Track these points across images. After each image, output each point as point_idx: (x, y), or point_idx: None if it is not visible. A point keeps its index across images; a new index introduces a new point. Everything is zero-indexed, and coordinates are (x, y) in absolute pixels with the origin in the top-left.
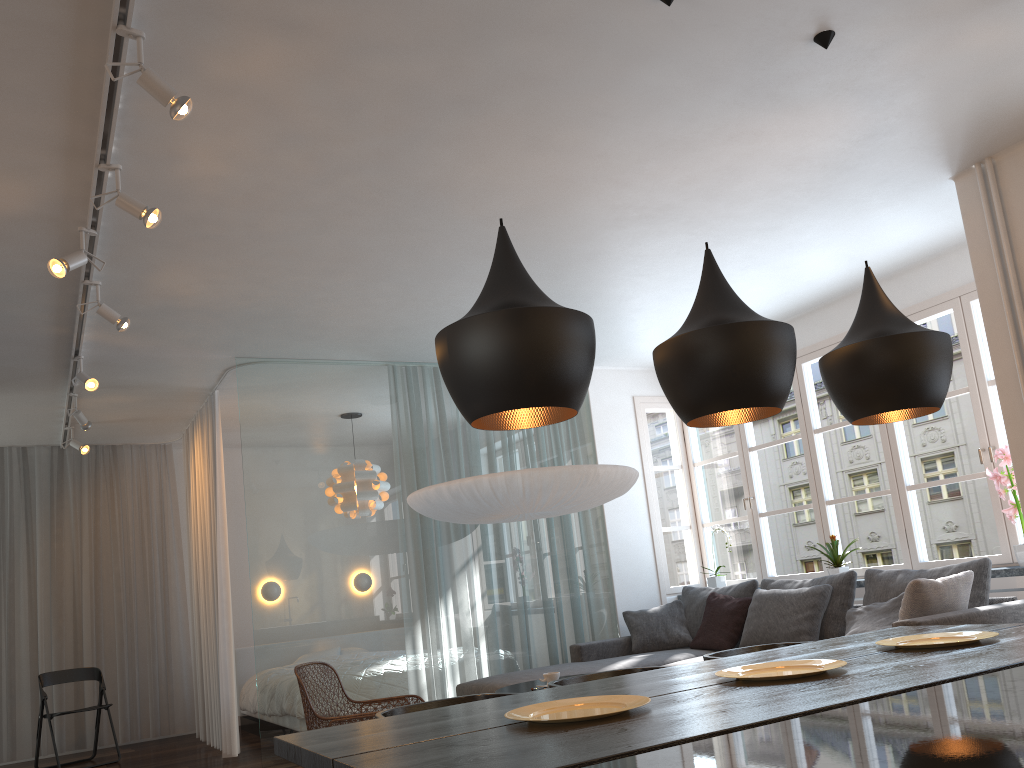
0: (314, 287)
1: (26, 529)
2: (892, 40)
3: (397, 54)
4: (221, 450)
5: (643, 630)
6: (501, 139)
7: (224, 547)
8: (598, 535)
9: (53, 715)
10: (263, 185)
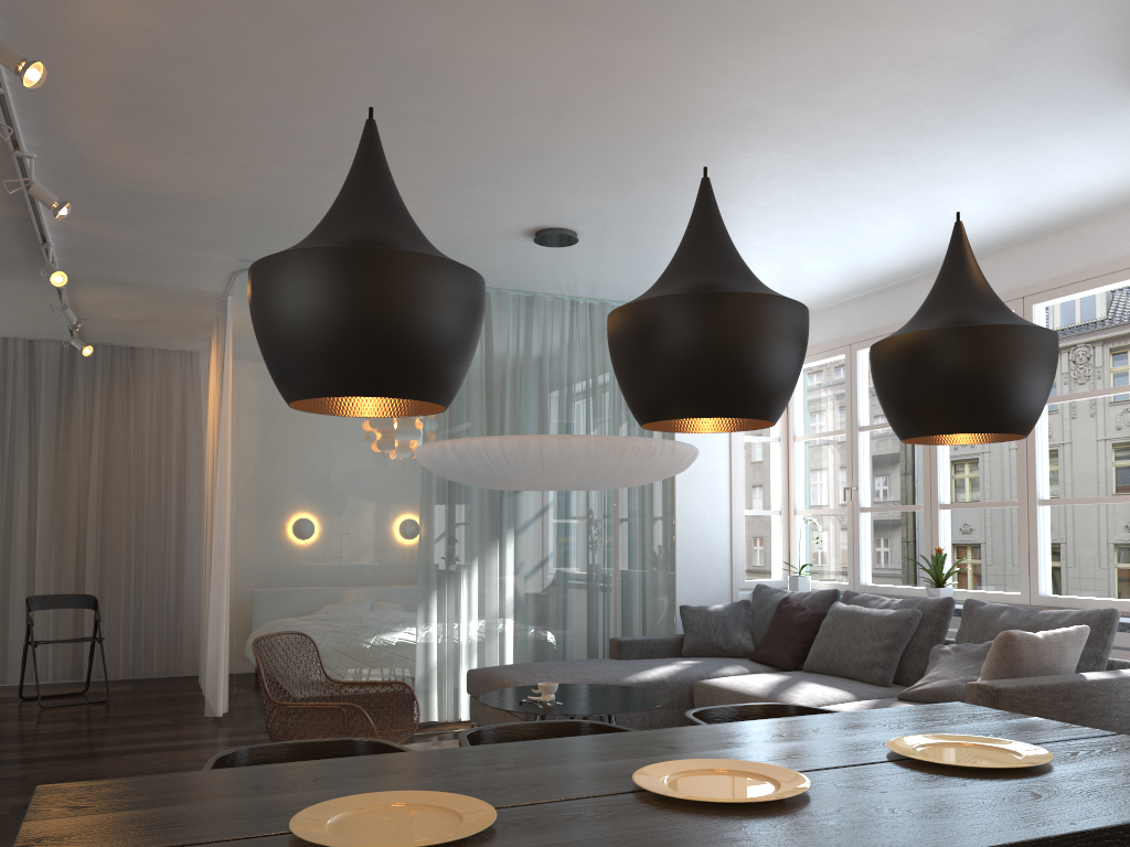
0: (308, 182)
1: (29, 433)
2: None
3: None
4: (229, 368)
5: (698, 631)
6: None
7: (224, 481)
8: (664, 512)
9: (37, 644)
10: (198, 42)
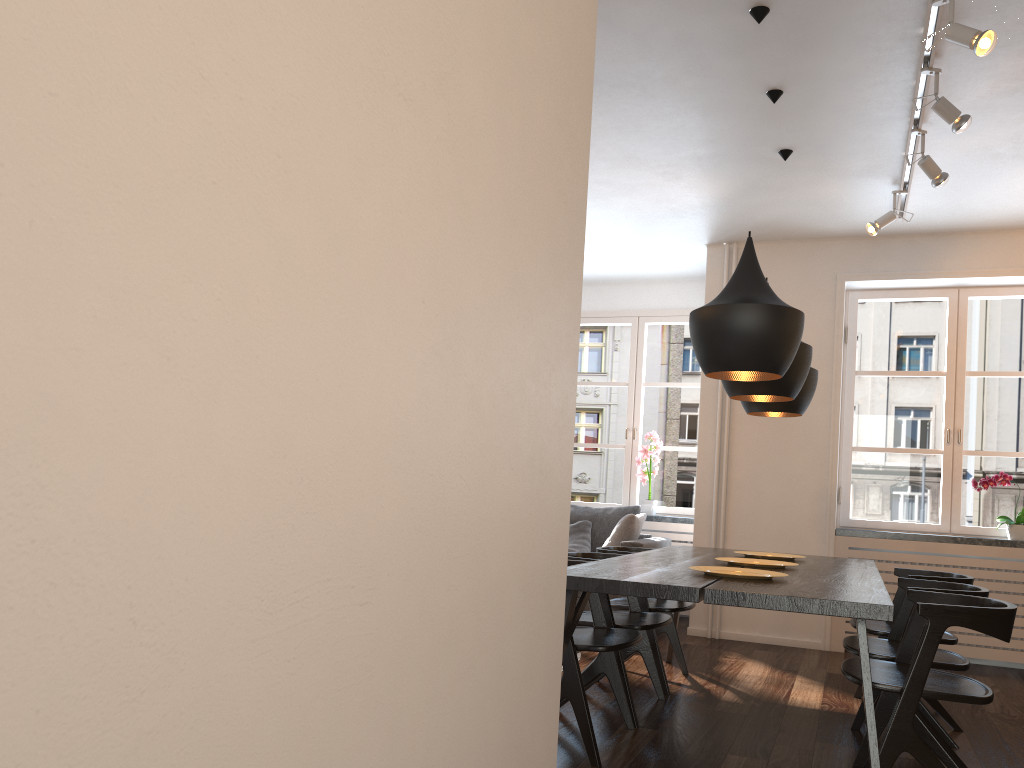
0: None
1: None
2: (802, 169)
3: (612, 32)
4: None
5: None
6: None
7: None
8: None
9: None
10: None
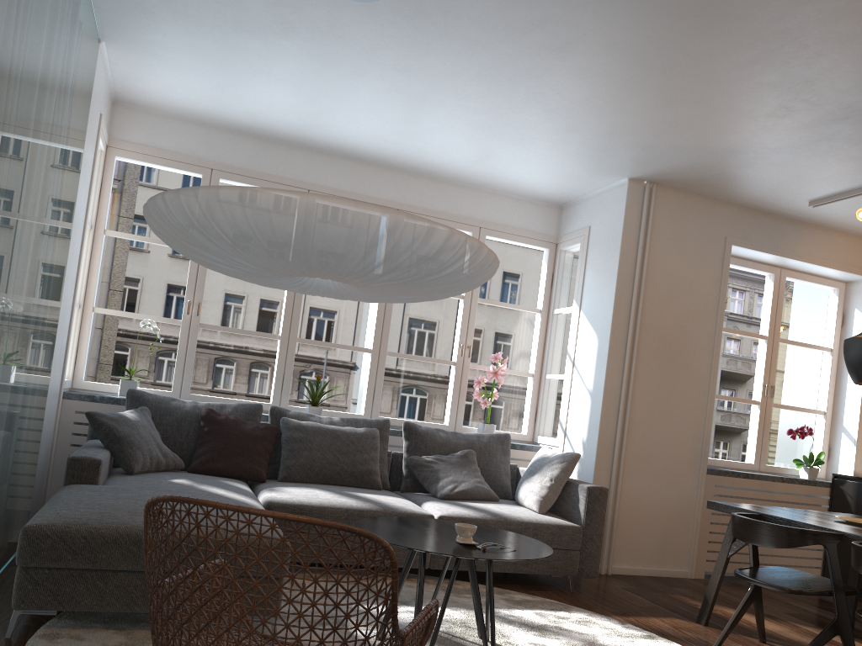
0: None
1: None
2: None
3: None
4: None
5: (139, 444)
6: None
7: None
8: (61, 292)
9: None
10: None
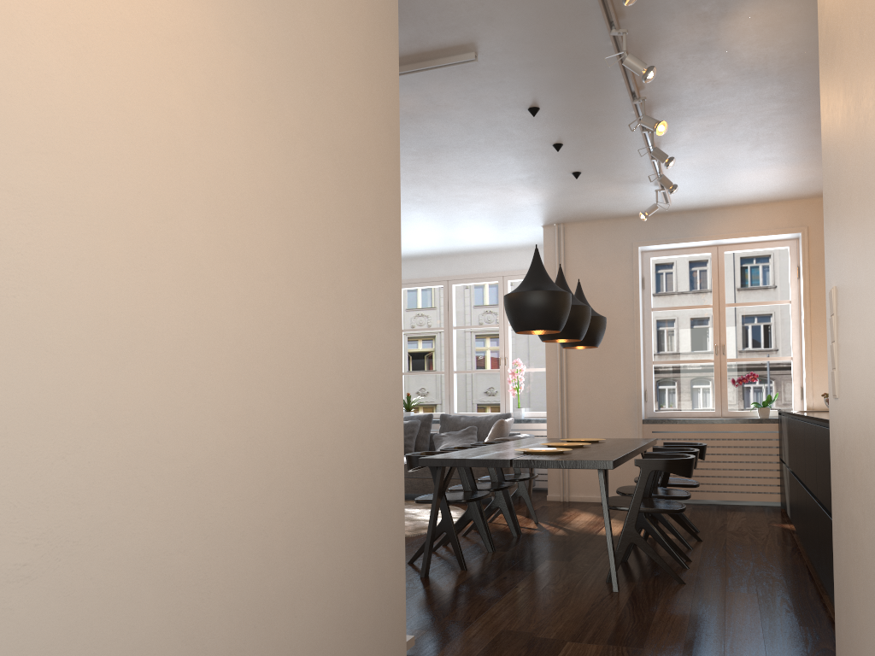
0: None
1: None
2: (591, 181)
3: (447, 123)
4: None
5: None
6: (425, 159)
7: None
8: None
9: None
10: None
